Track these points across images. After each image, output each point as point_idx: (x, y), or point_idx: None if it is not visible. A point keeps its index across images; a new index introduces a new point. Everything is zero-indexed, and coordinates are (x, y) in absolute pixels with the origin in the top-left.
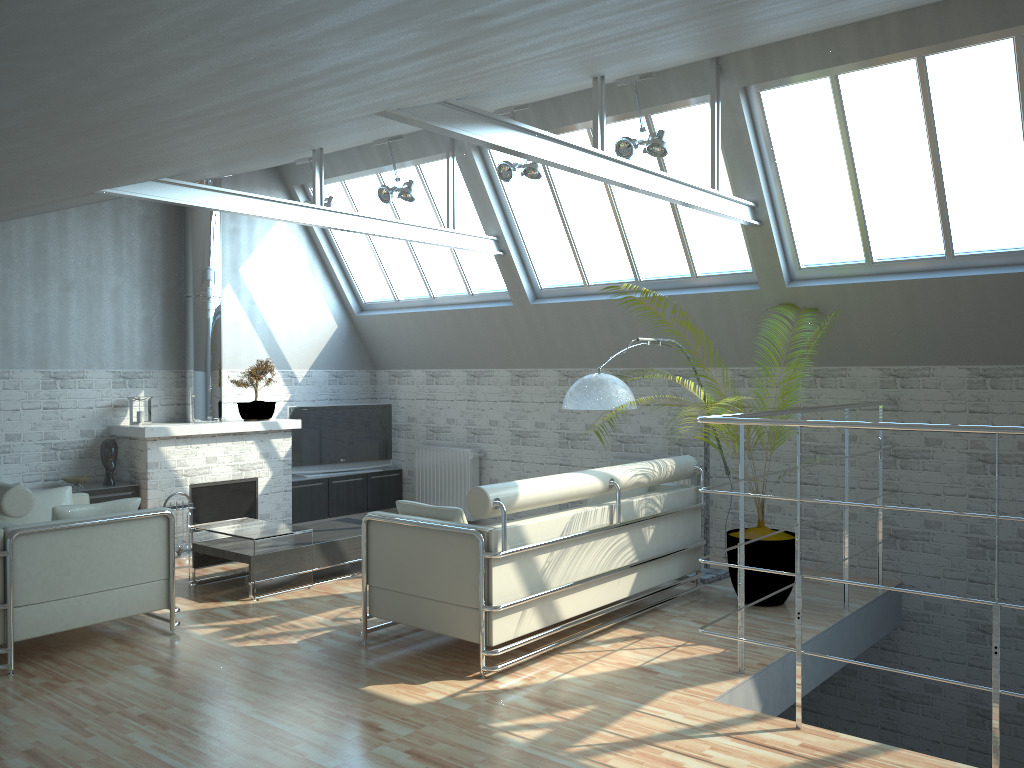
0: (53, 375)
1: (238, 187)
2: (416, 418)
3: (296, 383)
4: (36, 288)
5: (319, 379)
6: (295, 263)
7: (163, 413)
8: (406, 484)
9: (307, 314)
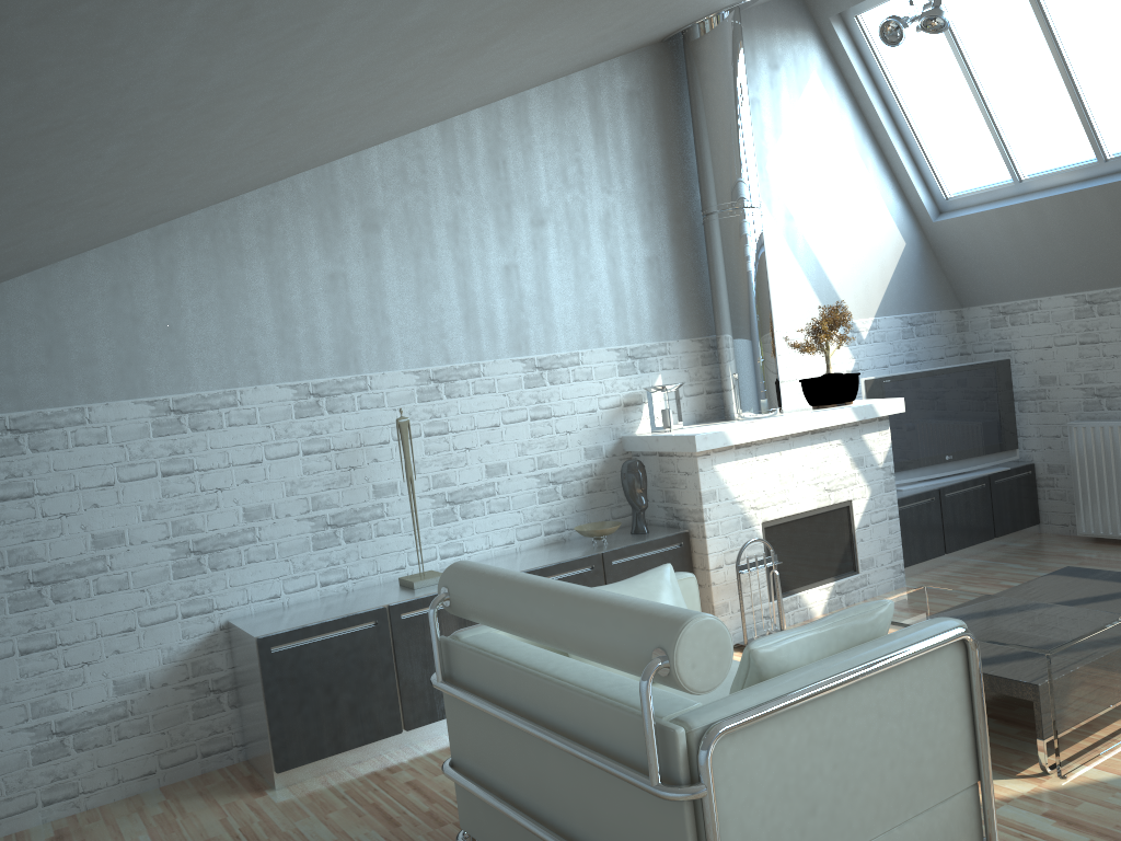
0: (537, 364)
1: (751, 30)
2: (1058, 378)
3: (859, 341)
4: (498, 226)
5: (889, 331)
6: (839, 147)
7: (690, 409)
8: (1045, 488)
9: (863, 228)
